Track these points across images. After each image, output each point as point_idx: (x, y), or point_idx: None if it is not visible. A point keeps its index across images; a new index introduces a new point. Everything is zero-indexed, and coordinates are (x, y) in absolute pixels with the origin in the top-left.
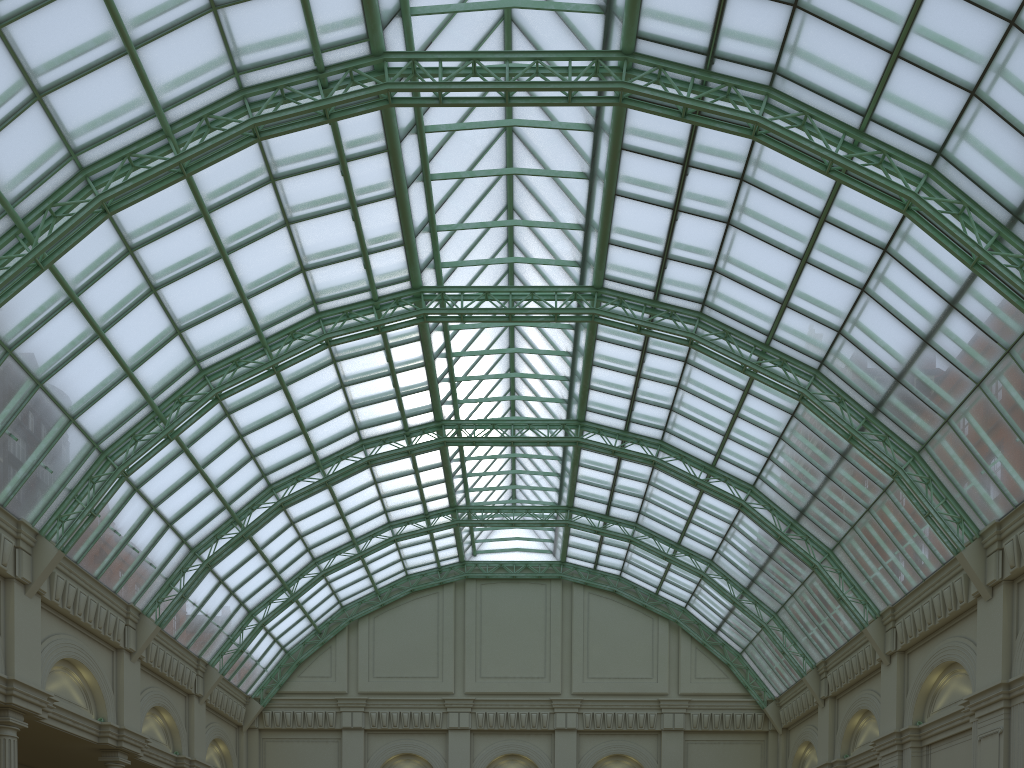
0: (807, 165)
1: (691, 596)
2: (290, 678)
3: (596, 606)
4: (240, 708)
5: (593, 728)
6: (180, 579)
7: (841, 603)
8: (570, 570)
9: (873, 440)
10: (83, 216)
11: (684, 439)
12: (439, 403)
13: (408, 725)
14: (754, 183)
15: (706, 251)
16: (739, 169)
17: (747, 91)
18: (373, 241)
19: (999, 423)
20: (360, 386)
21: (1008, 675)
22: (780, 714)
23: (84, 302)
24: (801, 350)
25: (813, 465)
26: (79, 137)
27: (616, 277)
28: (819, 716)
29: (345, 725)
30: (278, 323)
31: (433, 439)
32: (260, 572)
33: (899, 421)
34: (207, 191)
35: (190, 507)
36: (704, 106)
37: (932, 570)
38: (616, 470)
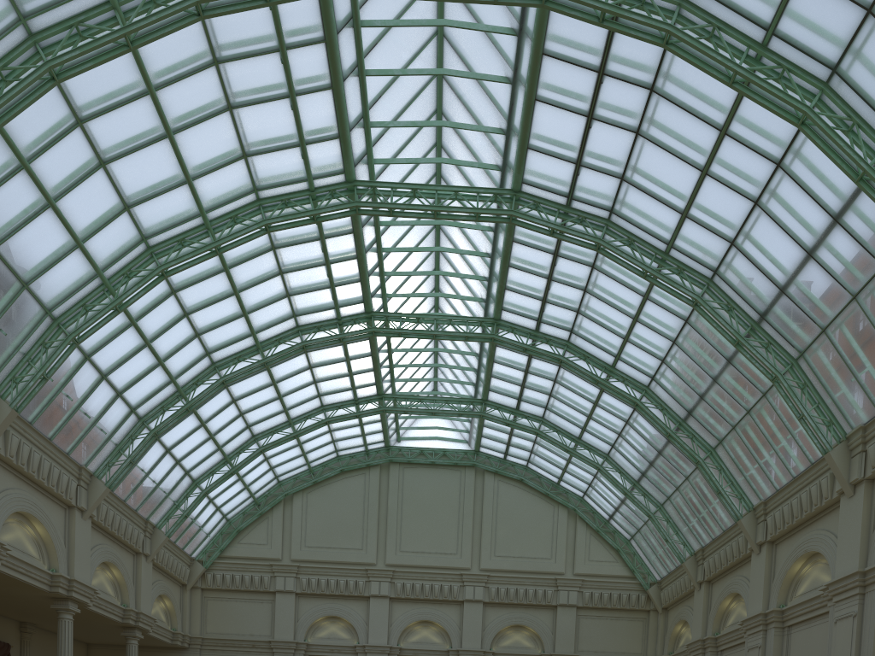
0: (712, 76)
1: (588, 487)
2: (230, 544)
3: (504, 492)
4: (184, 569)
5: (497, 601)
6: (129, 446)
7: (720, 497)
8: (483, 459)
9: (757, 347)
10: (31, 81)
11: (588, 341)
12: (369, 295)
13: (334, 591)
14: (663, 94)
15: (616, 160)
16: (650, 79)
17: (661, 1)
18: (310, 132)
19: (871, 334)
20: (297, 274)
21: (864, 565)
22: (661, 595)
23: (35, 170)
24: (697, 259)
25: (702, 369)
26: (28, 1)
27: (533, 181)
28: (695, 598)
29: (278, 588)
30: (221, 207)
31: (363, 329)
32: (204, 445)
33: (781, 330)
34: (153, 68)
35: (139, 379)
36: (620, 12)
37: (802, 469)
38: (527, 367)
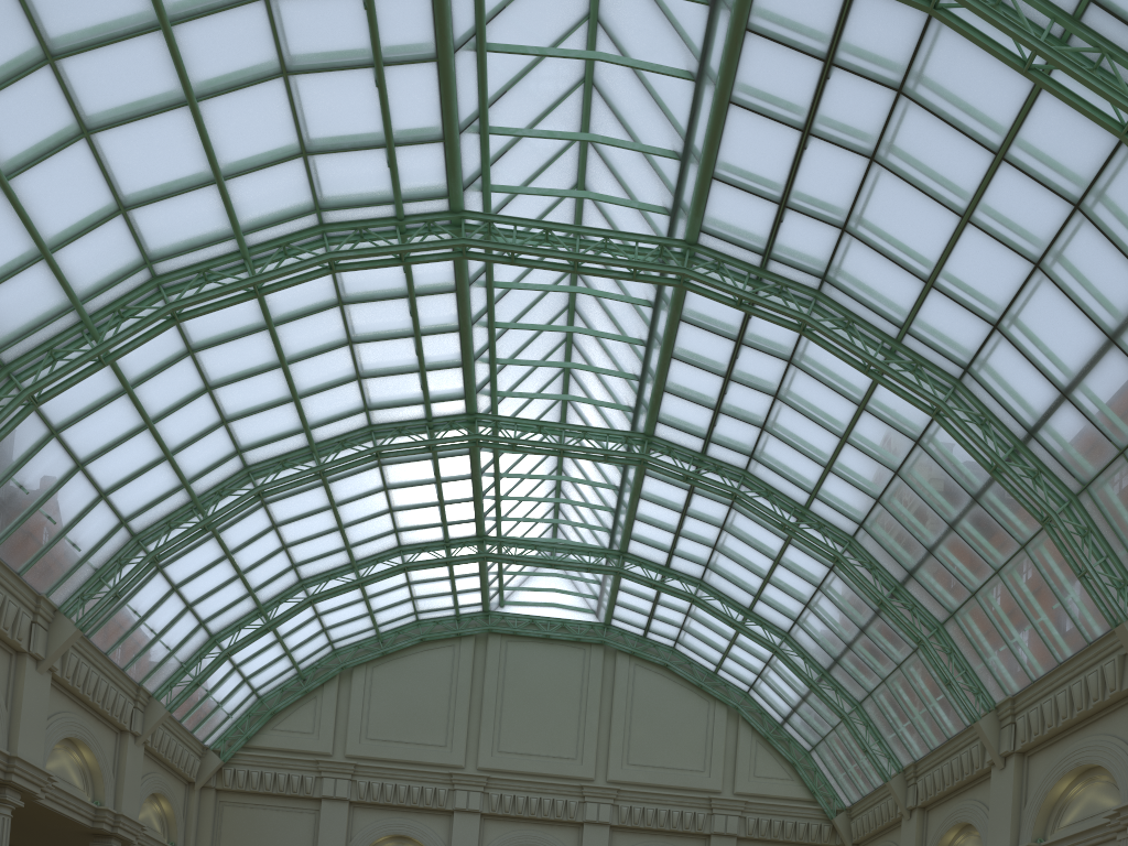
0: (1000, 58)
1: (757, 678)
2: (261, 730)
3: (643, 681)
4: (193, 760)
5: (630, 824)
6: (115, 572)
7: (949, 689)
8: (615, 636)
9: (1021, 476)
10: None
11: (774, 470)
12: (474, 388)
13: (404, 801)
14: (916, 98)
15: (837, 200)
16: (899, 75)
17: None
18: (402, 127)
19: None
20: (373, 346)
21: None
22: (851, 827)
23: None
24: (942, 351)
25: (934, 511)
26: None
27: (716, 230)
28: (903, 830)
29: (326, 794)
30: (266, 228)
31: (462, 435)
32: (228, 585)
33: (1057, 452)
34: None
35: (134, 476)
36: None
37: (1073, 651)
38: (685, 507)
